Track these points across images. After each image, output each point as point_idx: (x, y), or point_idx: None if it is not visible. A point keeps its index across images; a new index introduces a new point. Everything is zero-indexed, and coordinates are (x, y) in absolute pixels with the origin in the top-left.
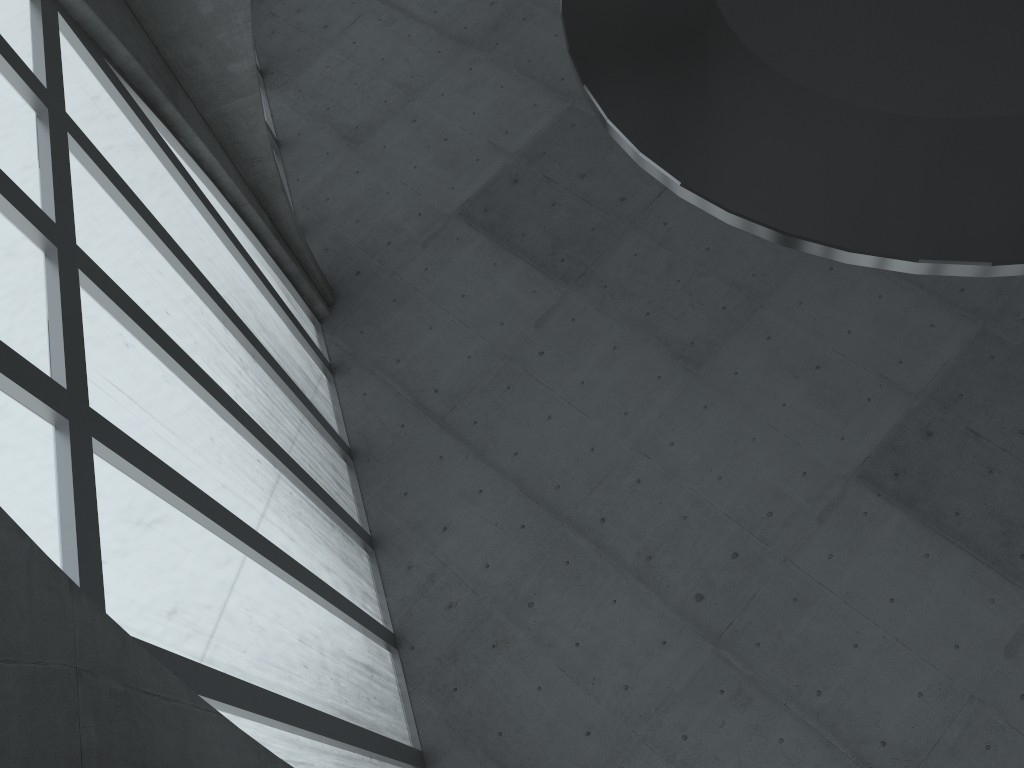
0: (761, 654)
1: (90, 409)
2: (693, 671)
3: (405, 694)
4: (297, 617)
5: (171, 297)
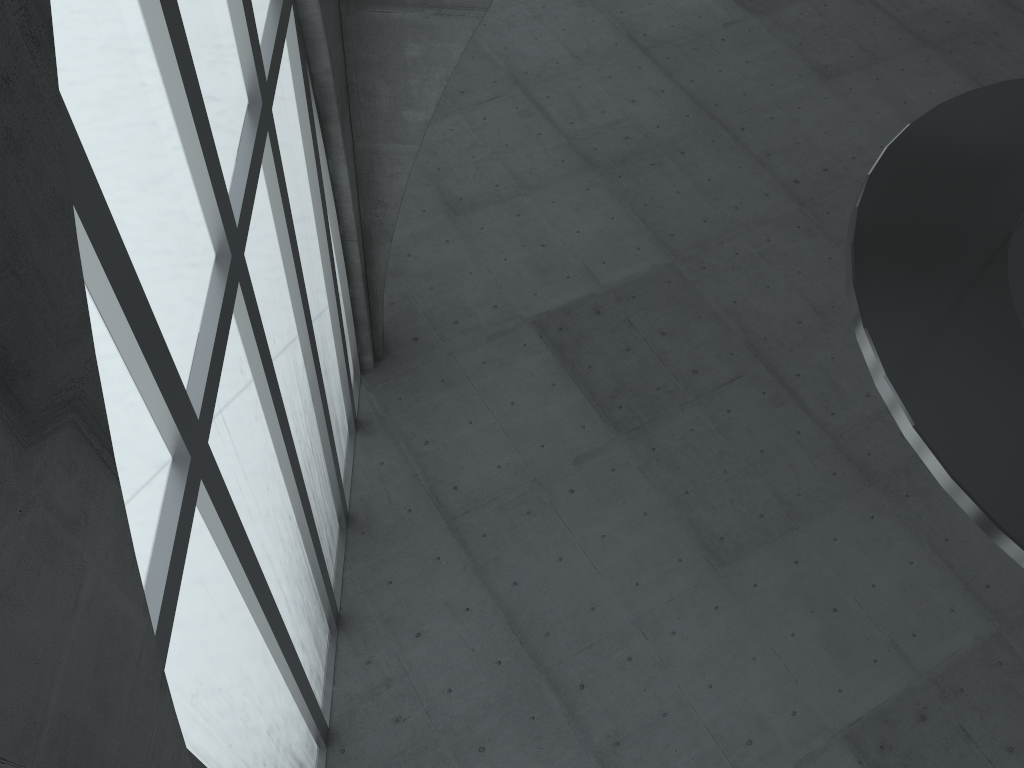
0: None
1: (207, 446)
2: None
3: None
4: (272, 704)
5: (280, 324)
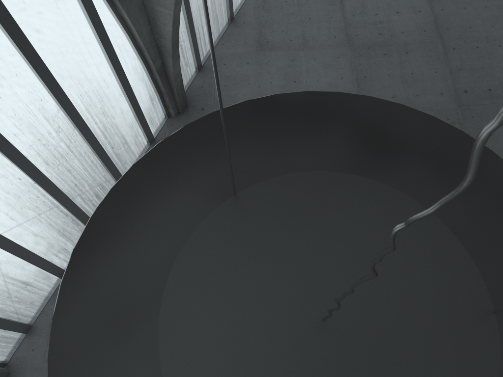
0: None
1: None
2: None
3: (48, 298)
4: None
5: (14, 89)
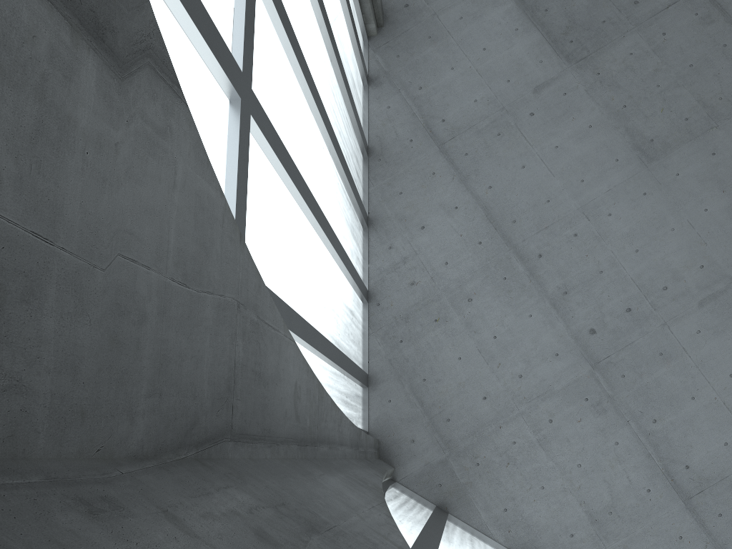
0: (623, 383)
1: (252, 91)
2: (571, 380)
3: (366, 334)
4: (325, 271)
5: (297, 0)
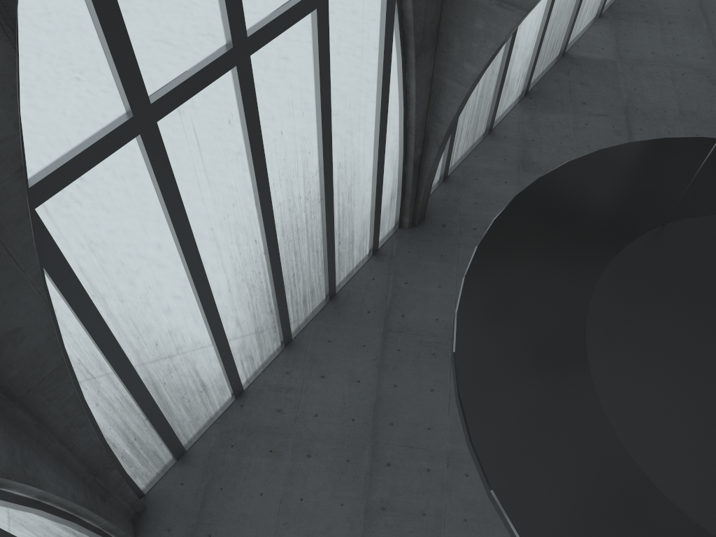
0: None
1: (155, 123)
2: None
3: (212, 420)
4: (182, 321)
5: (295, 129)
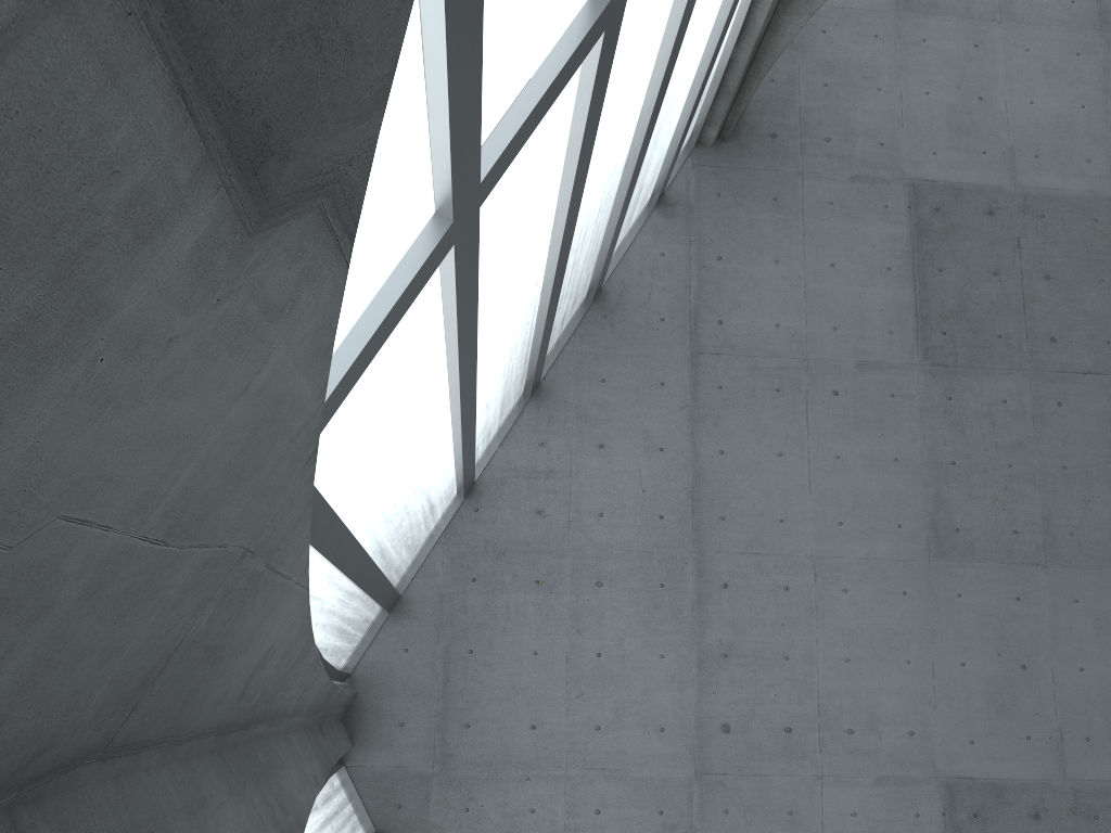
0: (719, 821)
1: (477, 211)
2: (658, 774)
3: (433, 539)
4: (429, 453)
5: (631, 78)
